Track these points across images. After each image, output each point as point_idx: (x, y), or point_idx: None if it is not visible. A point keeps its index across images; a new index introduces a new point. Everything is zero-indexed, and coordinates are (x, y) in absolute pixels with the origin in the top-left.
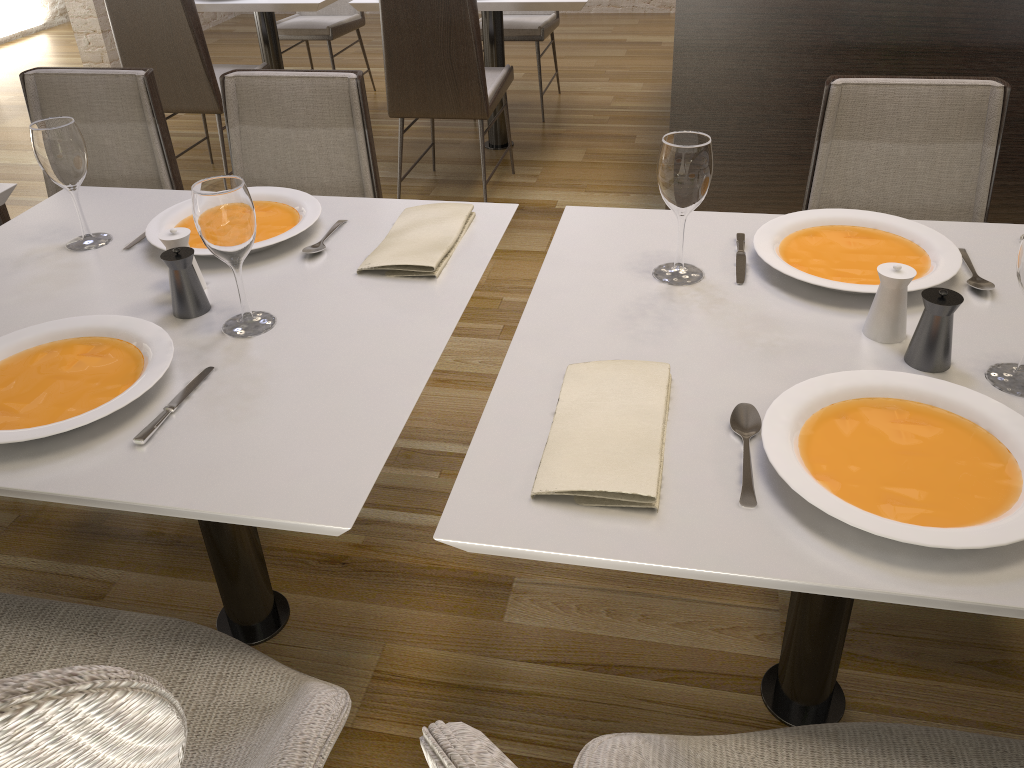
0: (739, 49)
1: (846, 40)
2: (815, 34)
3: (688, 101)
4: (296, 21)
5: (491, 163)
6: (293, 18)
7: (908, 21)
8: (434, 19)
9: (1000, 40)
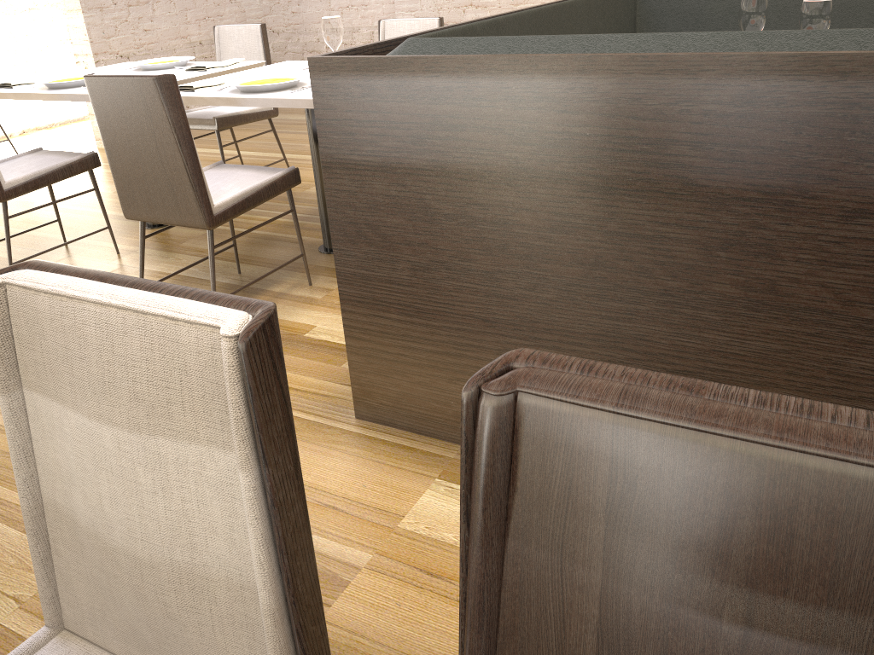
0: (396, 169)
1: (527, 165)
2: (485, 154)
3: (349, 233)
4: (202, 110)
5: (303, 269)
6: (211, 107)
7: (609, 142)
8: (137, 115)
9: (757, 179)
